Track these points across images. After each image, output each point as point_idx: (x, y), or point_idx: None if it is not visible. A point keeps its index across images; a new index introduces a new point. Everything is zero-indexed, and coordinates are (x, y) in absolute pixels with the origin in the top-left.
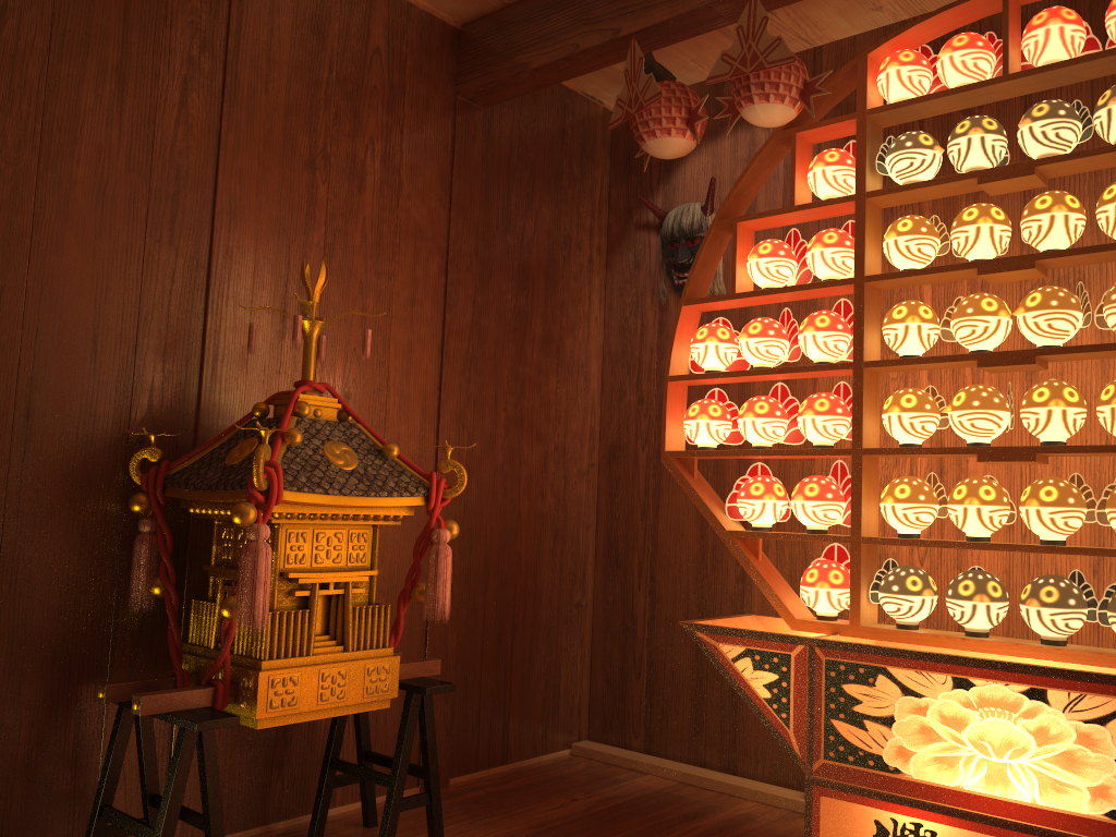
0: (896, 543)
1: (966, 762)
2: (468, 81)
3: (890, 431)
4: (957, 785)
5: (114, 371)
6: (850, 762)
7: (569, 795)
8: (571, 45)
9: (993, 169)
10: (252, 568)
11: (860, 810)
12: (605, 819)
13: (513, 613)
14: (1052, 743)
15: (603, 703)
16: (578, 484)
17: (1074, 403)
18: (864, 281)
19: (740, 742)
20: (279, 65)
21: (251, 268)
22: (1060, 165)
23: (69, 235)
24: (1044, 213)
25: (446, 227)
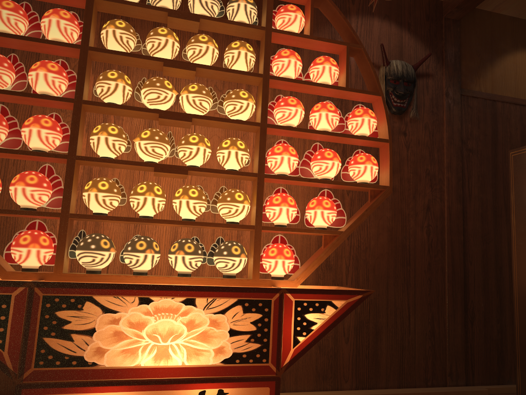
0: (95, 218)
1: (143, 349)
2: None
3: (97, 147)
4: (136, 364)
5: None
6: (57, 365)
7: None
8: None
9: (177, 11)
10: None
11: None
12: None
13: None
14: (196, 328)
15: None
16: None
17: (209, 147)
18: (88, 49)
19: None
20: None
21: None
22: (212, 23)
23: None
24: (204, 43)
25: None
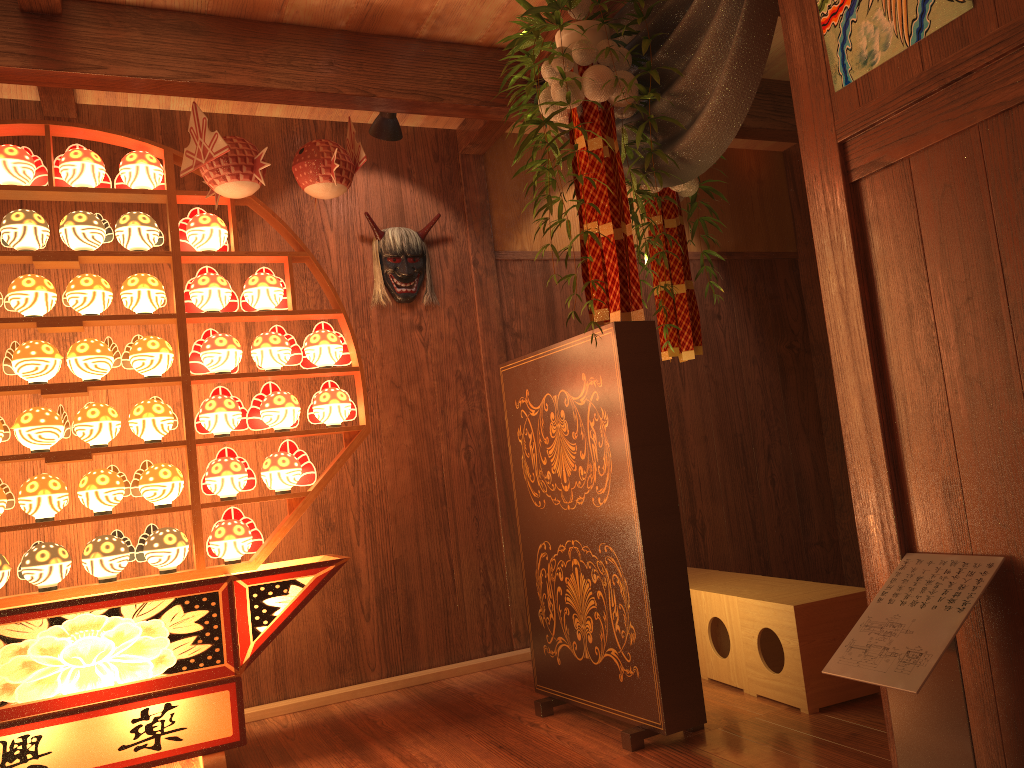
0: None
1: (63, 675)
2: None
3: None
4: (57, 694)
5: None
6: None
7: None
8: None
9: (46, 252)
10: None
11: None
12: None
13: None
14: (127, 640)
15: None
16: None
17: (116, 418)
18: None
19: None
20: None
21: None
22: (96, 257)
23: None
24: (89, 289)
25: None
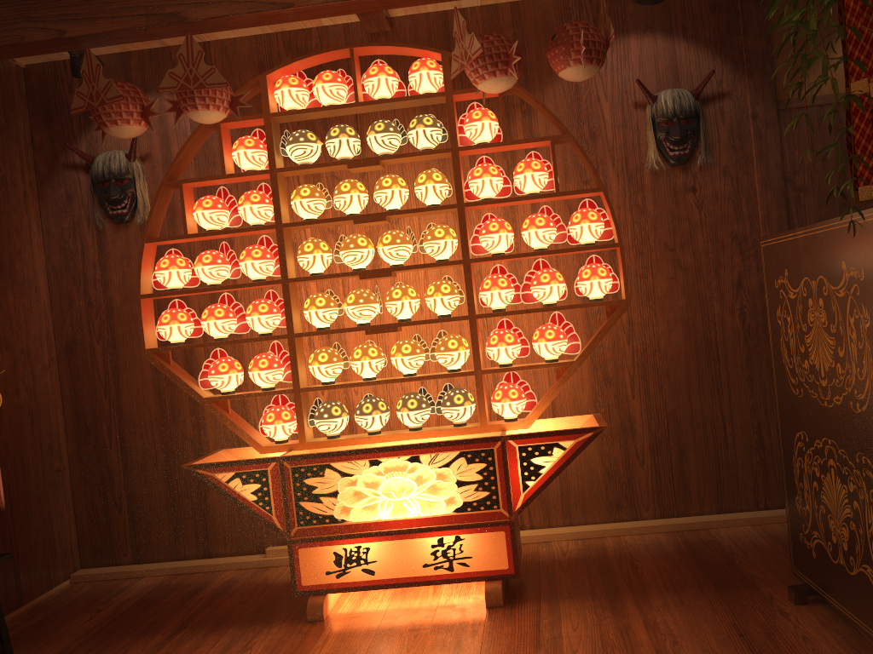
0: (323, 388)
1: (381, 505)
2: None
3: (311, 321)
4: (378, 518)
5: None
6: (314, 523)
7: (92, 609)
8: (16, 36)
9: (356, 160)
10: None
11: (324, 549)
12: (132, 614)
13: (9, 489)
14: (425, 483)
15: (91, 538)
16: (43, 377)
17: (414, 297)
18: (283, 227)
19: (212, 535)
20: None
21: None
22: (393, 160)
23: None
24: (388, 188)
25: None
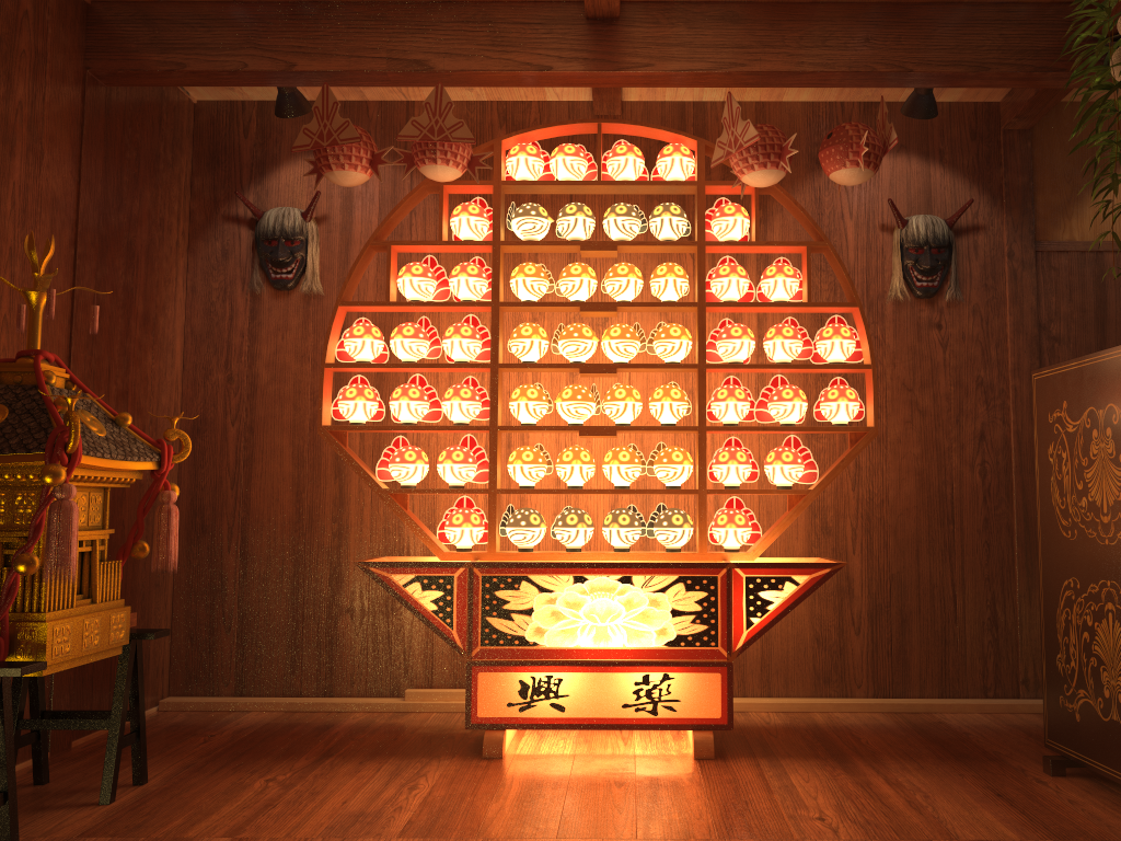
0: (523, 492)
1: (582, 629)
2: (102, 59)
3: (518, 413)
4: (576, 645)
5: None
6: (501, 644)
7: (202, 734)
8: (239, 62)
9: (591, 242)
10: (68, 523)
11: (509, 676)
12: (257, 741)
13: None
14: (635, 608)
15: (187, 660)
16: None
17: (638, 400)
18: (499, 305)
19: (337, 670)
20: None
21: None
22: (631, 247)
23: None
24: (624, 277)
25: (76, 200)
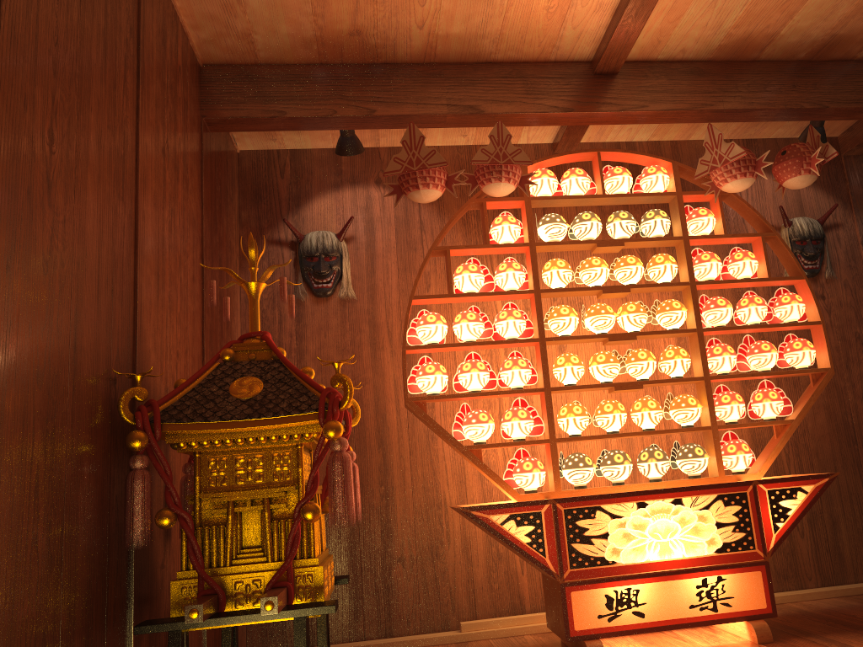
0: (576, 439)
1: (649, 546)
2: (215, 109)
3: (564, 376)
4: (646, 560)
5: (105, 312)
6: (586, 566)
7: None
8: (329, 109)
9: (604, 240)
10: (349, 472)
11: (596, 592)
12: None
13: None
14: (687, 524)
15: None
16: None
17: (655, 359)
18: (540, 292)
19: (394, 613)
20: (153, 63)
21: (150, 232)
22: (633, 243)
23: (89, 177)
24: (633, 265)
25: (201, 221)
